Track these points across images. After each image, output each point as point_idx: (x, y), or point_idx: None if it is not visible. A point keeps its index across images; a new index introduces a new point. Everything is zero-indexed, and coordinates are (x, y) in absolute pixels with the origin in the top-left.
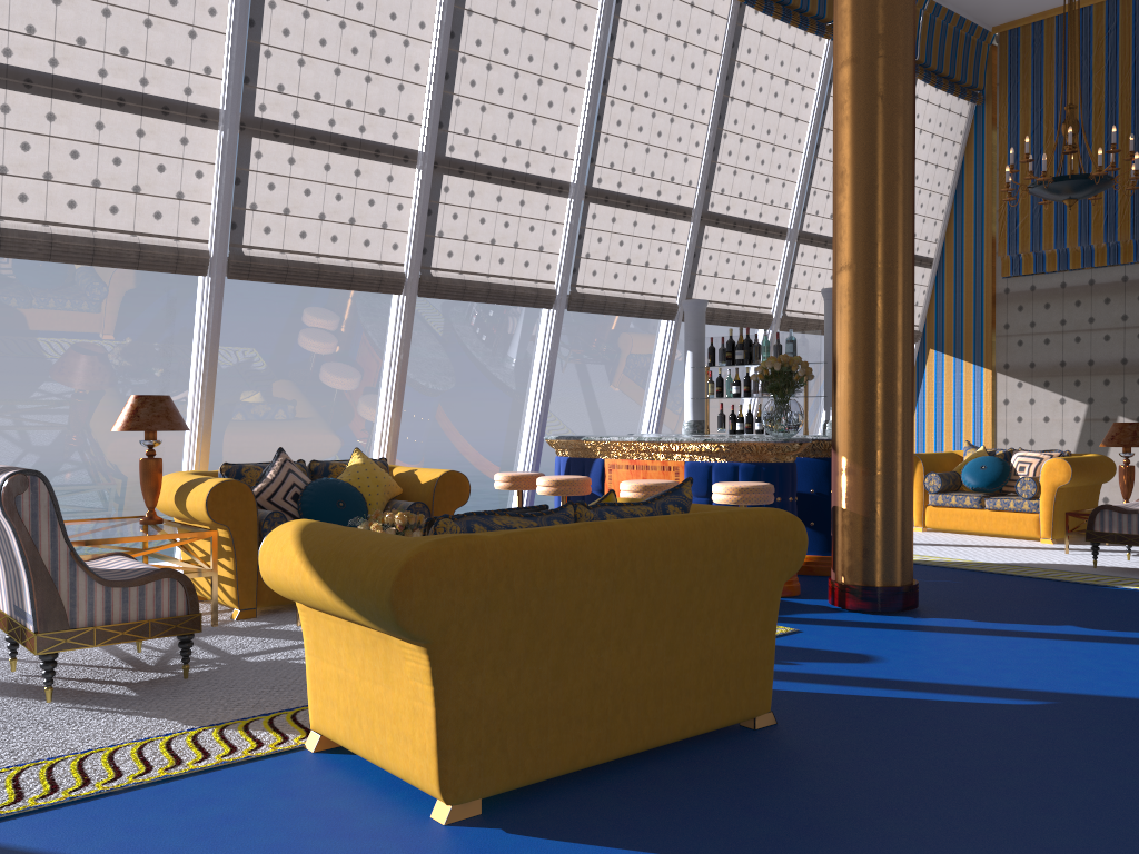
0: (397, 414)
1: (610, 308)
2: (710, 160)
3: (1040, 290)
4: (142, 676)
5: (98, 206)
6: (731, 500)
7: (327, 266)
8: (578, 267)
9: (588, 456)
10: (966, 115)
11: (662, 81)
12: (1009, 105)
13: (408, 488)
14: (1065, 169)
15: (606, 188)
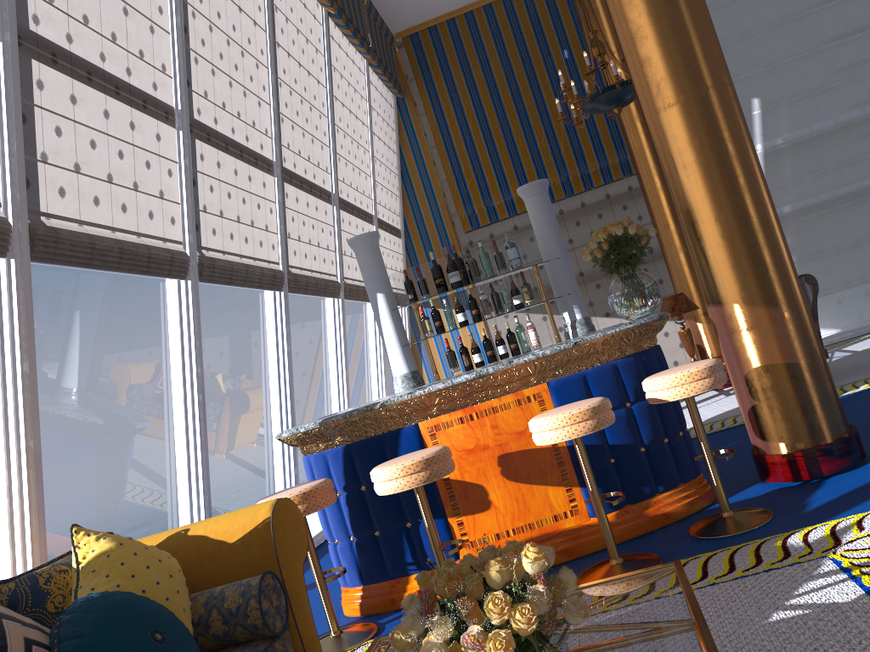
0: (38, 470)
1: (236, 276)
2: (276, 108)
3: (498, 236)
4: None
5: None
6: (704, 387)
7: None
8: (200, 223)
9: (386, 429)
10: (393, 106)
11: (228, 4)
12: (429, 93)
13: (197, 565)
14: (491, 136)
15: (206, 123)
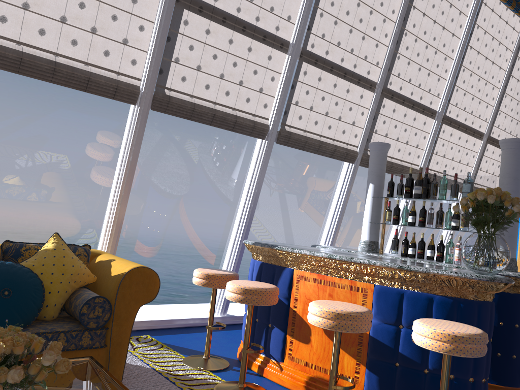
0: (122, 206)
1: (309, 146)
2: (393, 49)
3: None
4: None
5: None
6: (440, 349)
7: (64, 65)
8: (289, 110)
9: (279, 264)
10: None
11: None
12: None
13: (101, 278)
14: None
15: (317, 53)
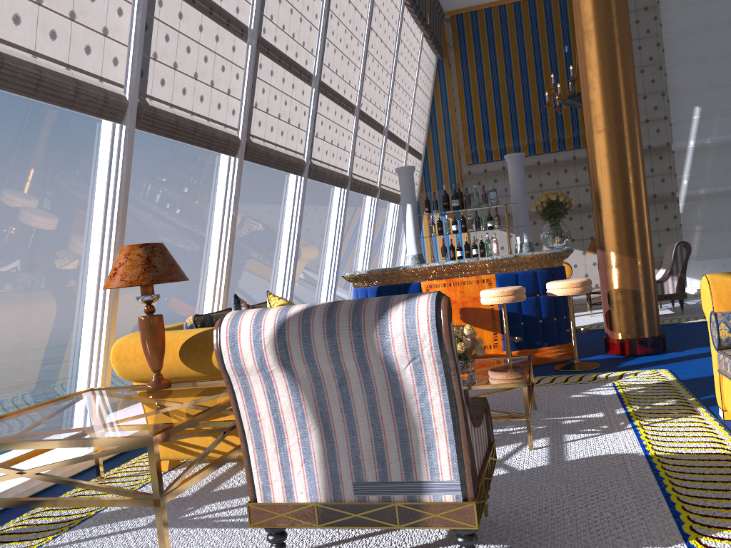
0: (230, 265)
1: (325, 177)
2: (363, 71)
3: (490, 172)
4: (427, 531)
5: (39, 27)
6: (577, 292)
7: (199, 124)
8: (313, 143)
9: (403, 282)
10: (434, 65)
11: (349, 7)
12: (461, 60)
13: None
14: (500, 99)
15: (326, 83)
